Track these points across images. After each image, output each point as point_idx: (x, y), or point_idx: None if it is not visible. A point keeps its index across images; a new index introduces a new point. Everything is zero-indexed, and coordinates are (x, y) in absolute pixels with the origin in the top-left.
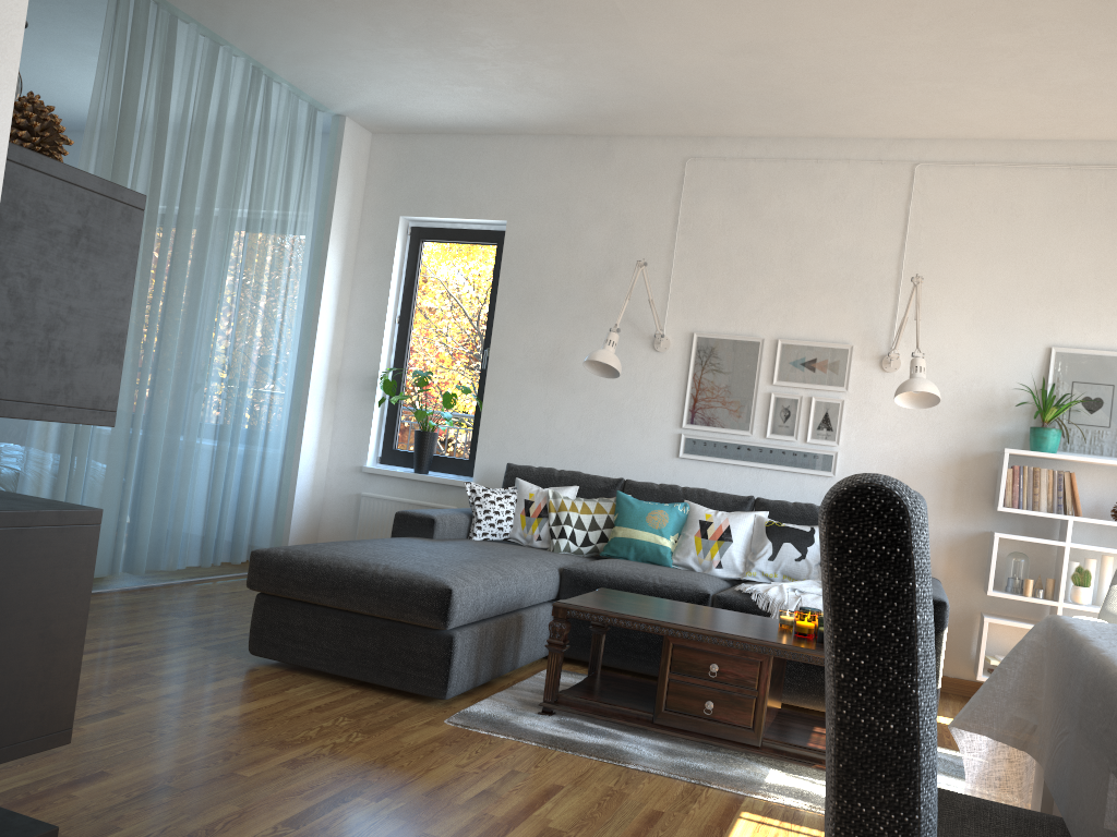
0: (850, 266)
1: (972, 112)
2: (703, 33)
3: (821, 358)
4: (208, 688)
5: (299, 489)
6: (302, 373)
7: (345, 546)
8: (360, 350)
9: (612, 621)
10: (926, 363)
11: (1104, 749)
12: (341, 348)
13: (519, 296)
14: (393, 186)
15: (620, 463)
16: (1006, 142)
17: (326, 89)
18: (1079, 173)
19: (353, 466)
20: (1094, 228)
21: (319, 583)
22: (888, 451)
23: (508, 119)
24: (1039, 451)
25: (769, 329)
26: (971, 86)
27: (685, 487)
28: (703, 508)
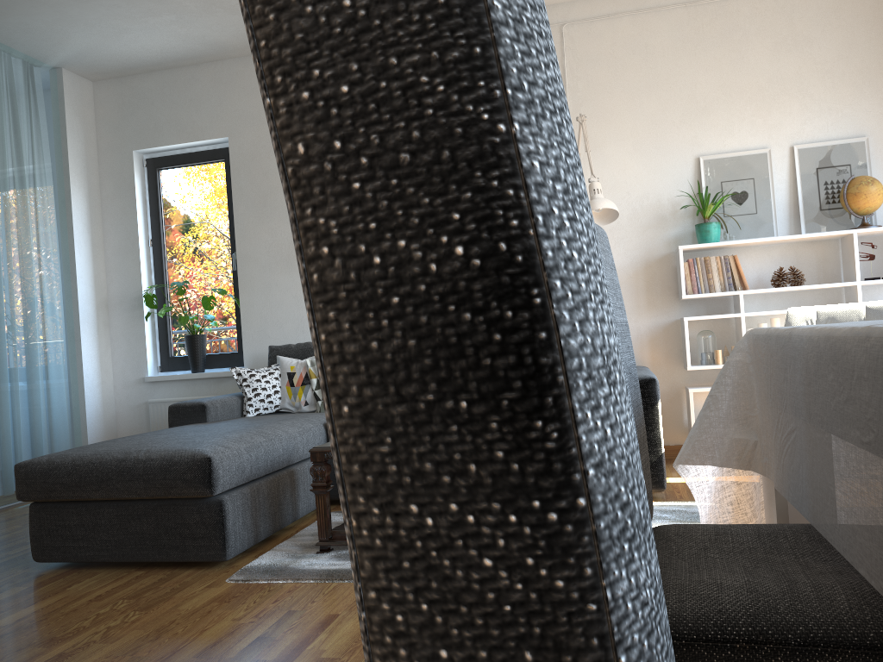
0: None
1: None
2: None
3: None
4: None
5: (89, 409)
6: (70, 304)
7: (111, 442)
8: (122, 276)
9: None
10: (603, 190)
11: (849, 422)
12: (104, 277)
13: (252, 201)
14: (121, 126)
15: None
16: None
17: (33, 42)
18: (694, 9)
19: (137, 379)
20: (714, 52)
21: (84, 480)
22: None
23: (209, 45)
24: (705, 243)
25: None
26: None
27: None
28: None
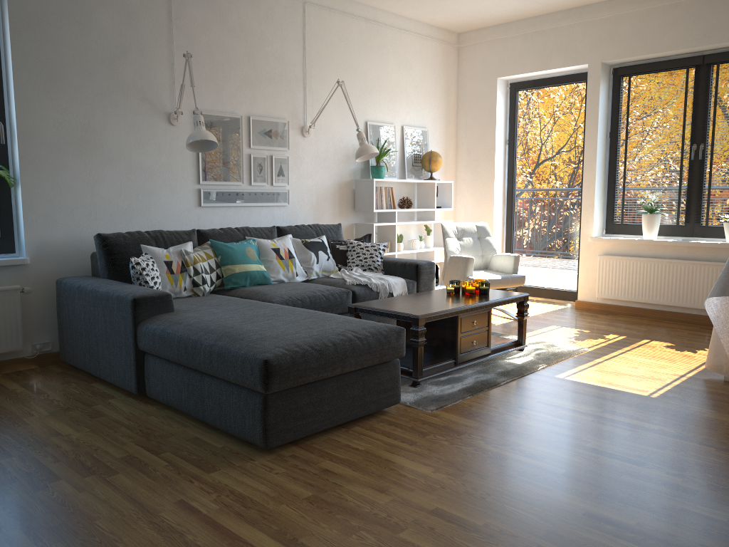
0: (280, 67)
1: None
2: None
3: (274, 129)
4: (354, 475)
5: None
6: None
7: (267, 331)
8: None
9: (443, 316)
10: (321, 131)
11: None
12: None
13: (38, 71)
14: None
15: (159, 218)
16: None
17: None
18: (368, 24)
19: None
20: (375, 56)
21: (328, 362)
22: (310, 186)
23: None
24: (380, 178)
25: (242, 109)
26: None
27: (237, 228)
28: (264, 240)
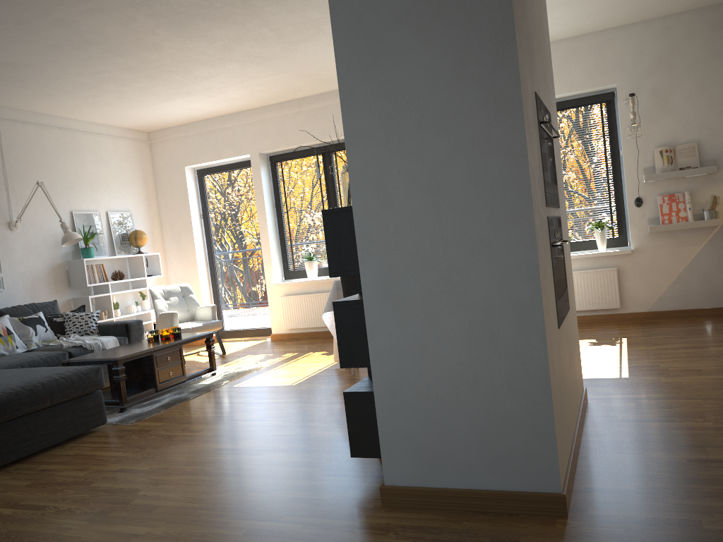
0: None
1: (43, 102)
2: (5, 54)
3: None
4: (64, 467)
5: None
6: None
7: None
8: None
9: (139, 356)
10: (28, 224)
11: None
12: None
13: None
14: None
15: None
16: (33, 113)
17: None
18: (62, 132)
19: None
20: (73, 157)
21: (39, 397)
22: (24, 271)
23: None
24: (90, 258)
25: None
26: (65, 95)
27: None
28: None
